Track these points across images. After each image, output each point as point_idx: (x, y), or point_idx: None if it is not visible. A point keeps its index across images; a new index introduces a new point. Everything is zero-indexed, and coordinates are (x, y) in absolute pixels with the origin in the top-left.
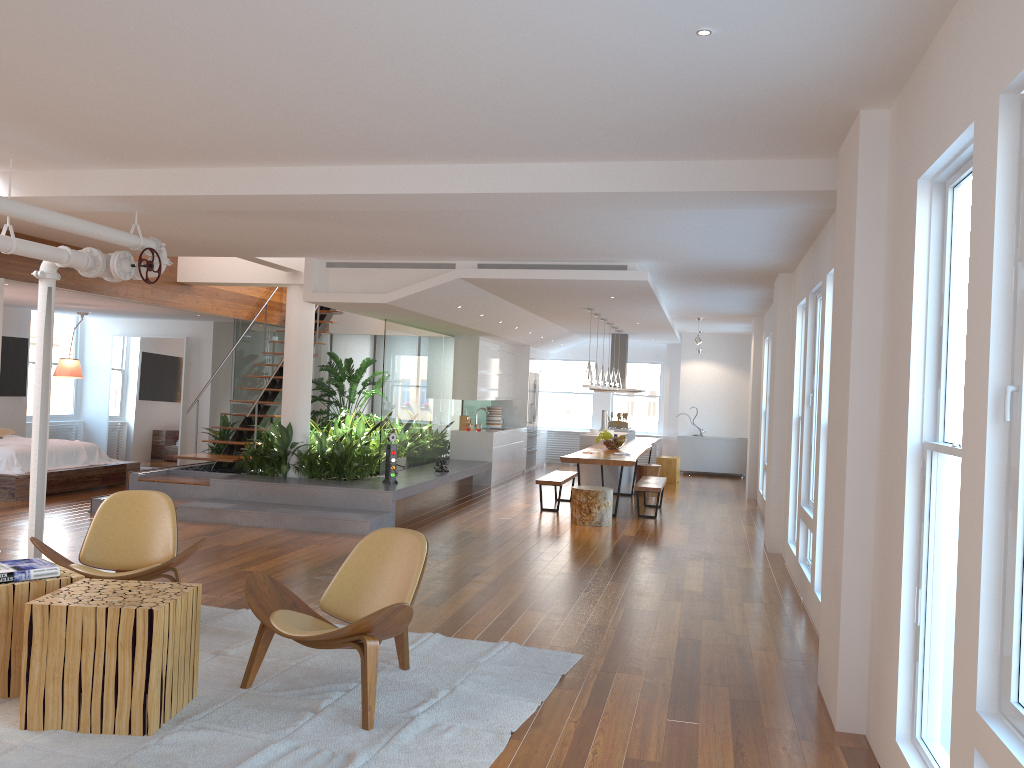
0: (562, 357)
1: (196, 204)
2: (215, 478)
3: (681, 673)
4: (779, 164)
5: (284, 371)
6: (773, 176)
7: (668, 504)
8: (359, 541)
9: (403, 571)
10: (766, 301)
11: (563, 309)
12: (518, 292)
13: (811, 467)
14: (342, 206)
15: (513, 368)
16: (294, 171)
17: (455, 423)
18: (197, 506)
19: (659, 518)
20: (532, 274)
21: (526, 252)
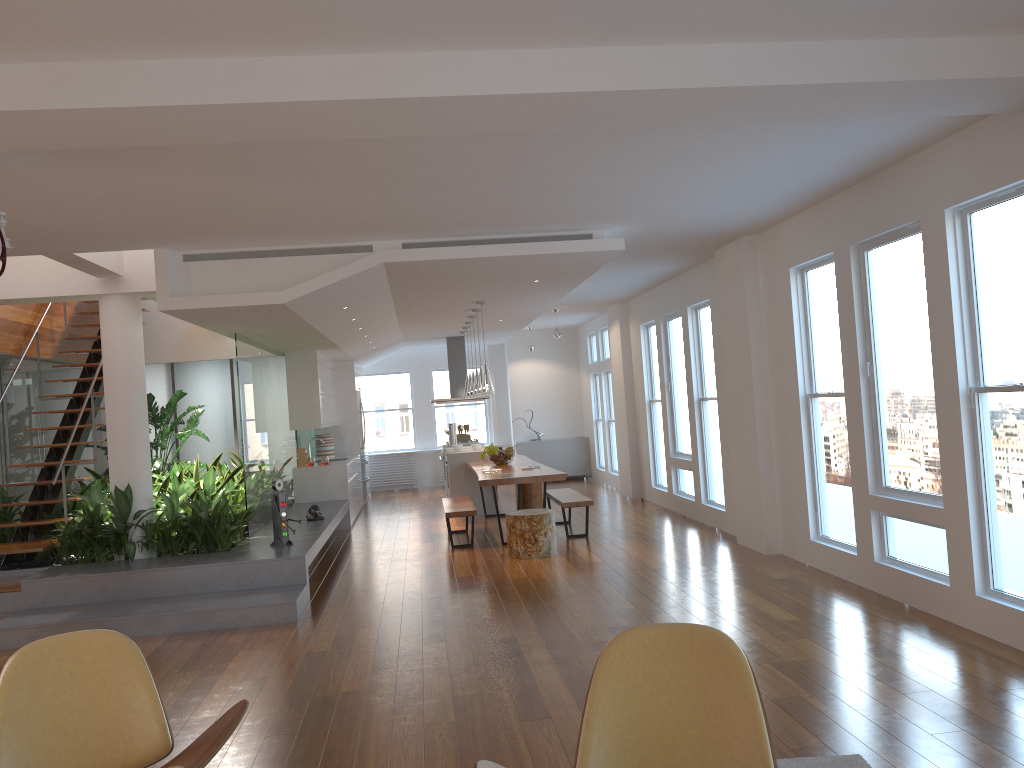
0: (373, 371)
1: (95, 132)
2: (29, 579)
3: (1015, 752)
4: (1014, 42)
5: (108, 415)
6: (1009, 58)
7: (571, 518)
8: (296, 633)
9: (713, 699)
10: (664, 279)
11: (444, 305)
12: (428, 282)
13: (880, 448)
14: (354, 129)
15: (337, 387)
16: (299, 63)
17: (294, 459)
18: (19, 625)
19: (591, 535)
20: (481, 251)
21: (487, 220)
